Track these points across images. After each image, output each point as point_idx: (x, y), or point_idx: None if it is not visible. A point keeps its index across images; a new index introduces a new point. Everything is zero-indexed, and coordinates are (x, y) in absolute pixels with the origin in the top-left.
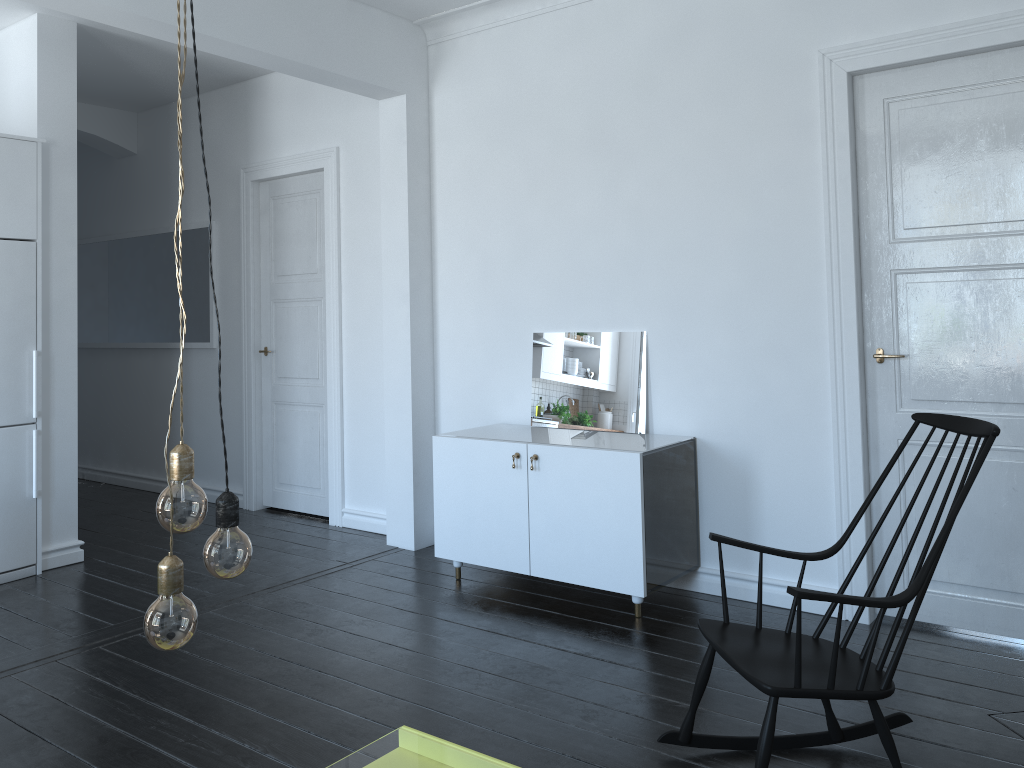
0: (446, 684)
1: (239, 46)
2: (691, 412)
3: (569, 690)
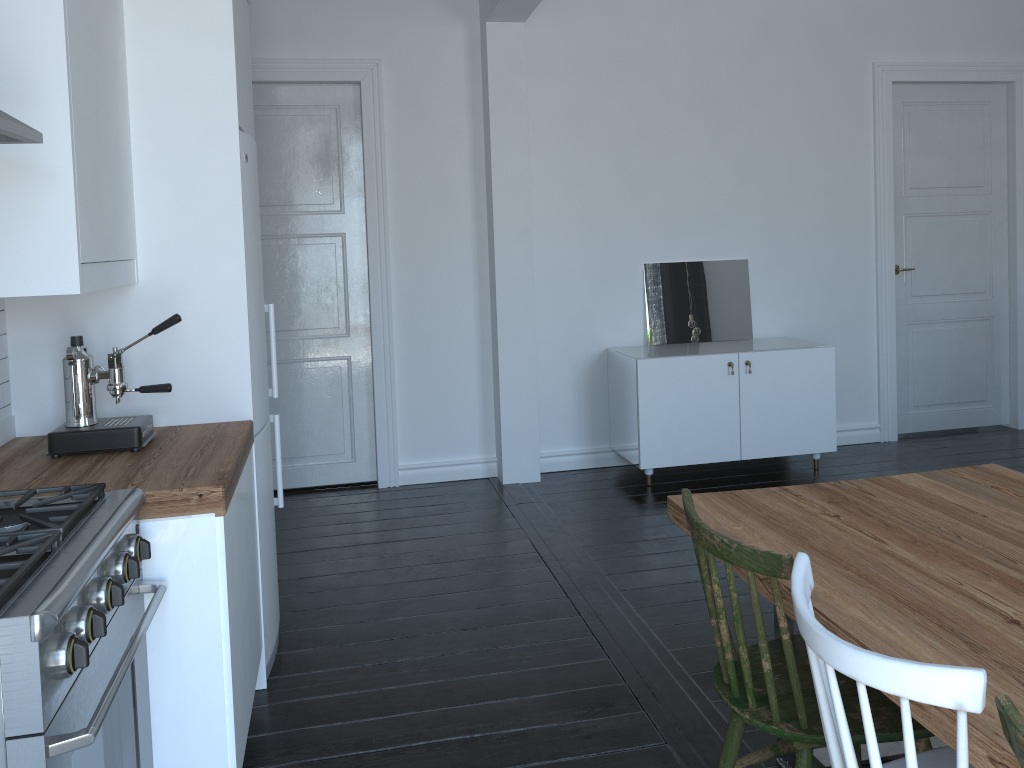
0: None
1: None
2: (781, 318)
3: None
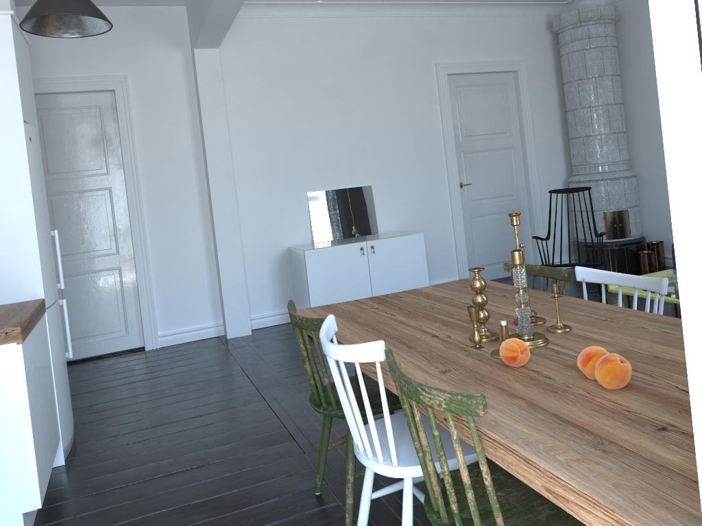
0: None
1: (238, 7)
2: (395, 220)
3: None
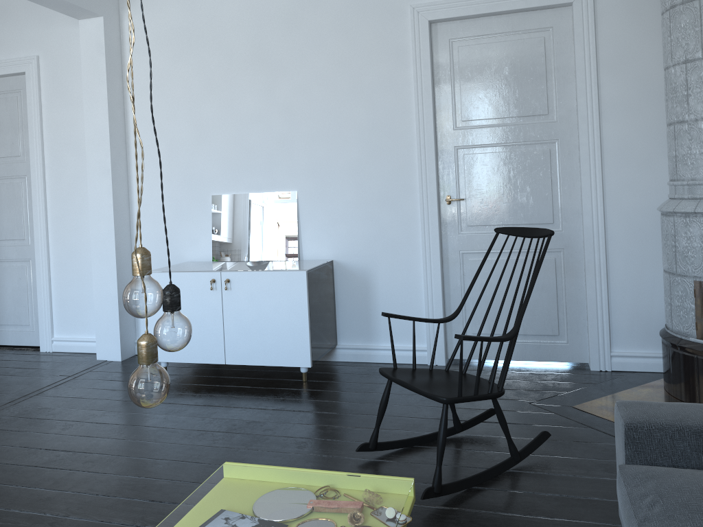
0: (190, 444)
1: None
2: (329, 243)
3: (280, 432)
